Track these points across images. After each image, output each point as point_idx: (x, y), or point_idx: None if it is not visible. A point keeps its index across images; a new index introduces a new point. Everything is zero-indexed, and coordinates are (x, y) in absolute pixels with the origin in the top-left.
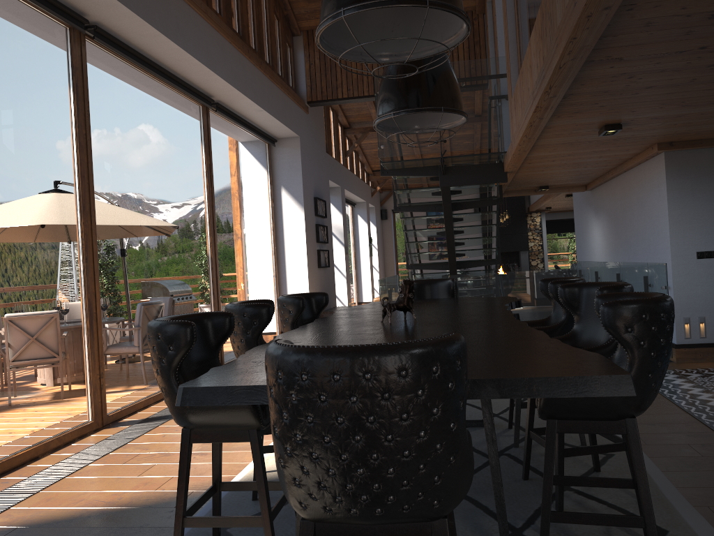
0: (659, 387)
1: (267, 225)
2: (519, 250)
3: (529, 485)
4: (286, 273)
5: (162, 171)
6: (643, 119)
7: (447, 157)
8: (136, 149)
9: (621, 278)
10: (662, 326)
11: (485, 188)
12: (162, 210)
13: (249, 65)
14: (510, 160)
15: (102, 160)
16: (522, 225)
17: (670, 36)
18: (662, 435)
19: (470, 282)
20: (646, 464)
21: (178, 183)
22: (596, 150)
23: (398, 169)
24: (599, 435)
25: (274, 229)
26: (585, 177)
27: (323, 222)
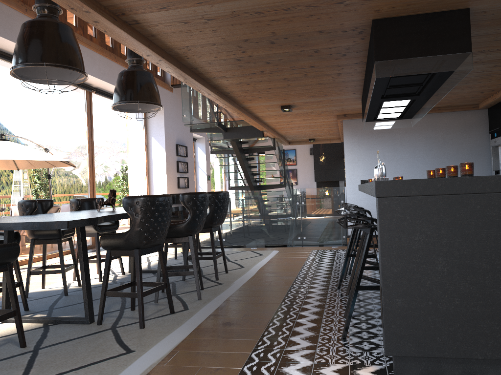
0: (154, 236)
1: (141, 161)
2: (338, 180)
3: (160, 294)
4: (154, 191)
5: (51, 129)
6: (300, 103)
7: (221, 122)
8: (31, 117)
9: (318, 195)
10: (147, 208)
11: (262, 140)
12: (50, 151)
13: (116, 65)
14: (251, 124)
15: (4, 123)
16: (340, 163)
17: (233, 67)
18: (267, 277)
19: (231, 196)
20: (231, 287)
21: (64, 136)
22: (304, 118)
23: (200, 128)
24: (233, 276)
25: (147, 163)
26: (330, 134)
27: (185, 160)
